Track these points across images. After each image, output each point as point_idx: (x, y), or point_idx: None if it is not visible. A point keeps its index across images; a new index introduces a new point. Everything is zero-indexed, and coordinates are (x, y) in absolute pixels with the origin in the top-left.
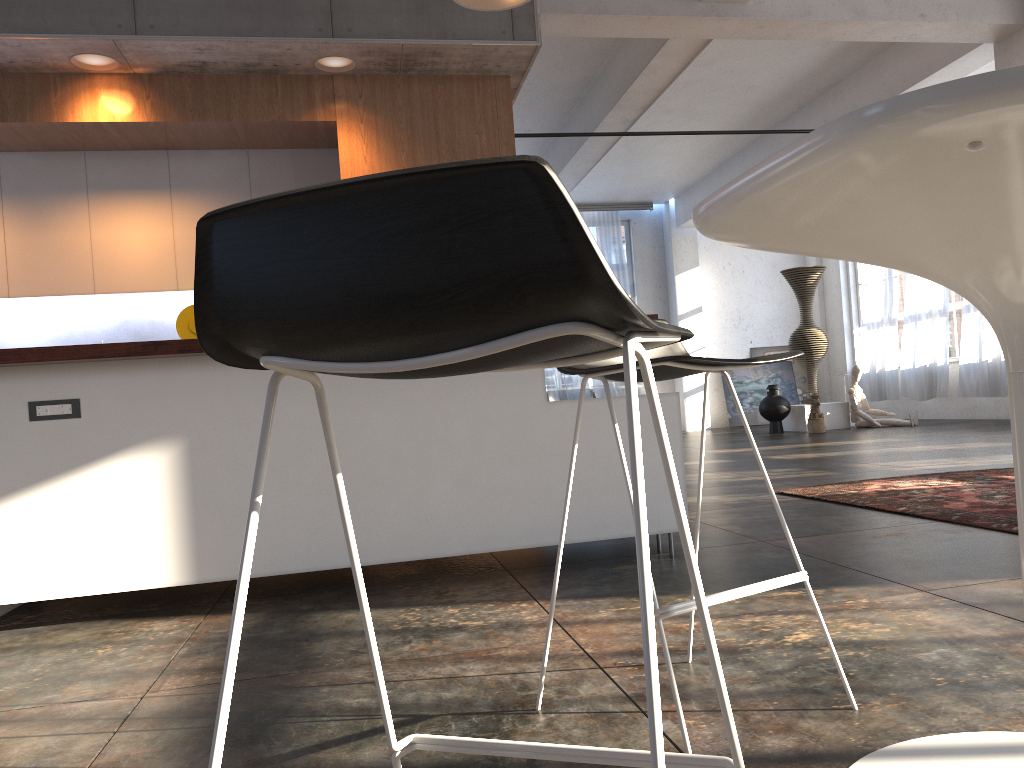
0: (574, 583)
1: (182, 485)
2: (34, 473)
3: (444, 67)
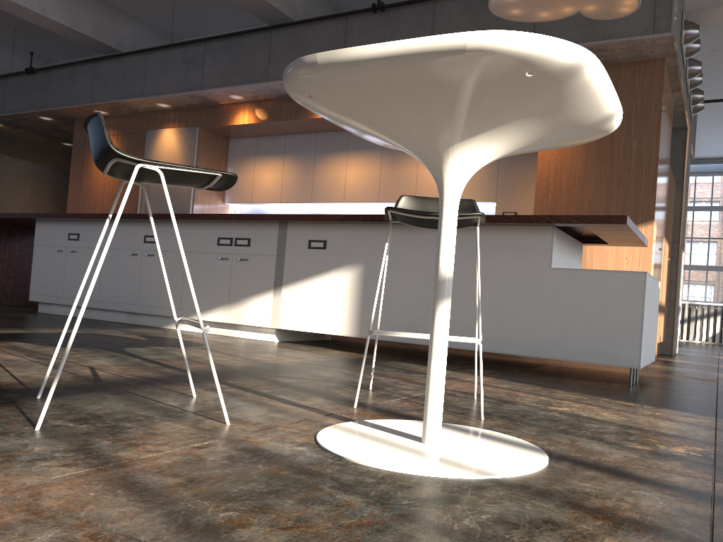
0: (534, 379)
1: (359, 287)
2: (306, 272)
3: (613, 58)
